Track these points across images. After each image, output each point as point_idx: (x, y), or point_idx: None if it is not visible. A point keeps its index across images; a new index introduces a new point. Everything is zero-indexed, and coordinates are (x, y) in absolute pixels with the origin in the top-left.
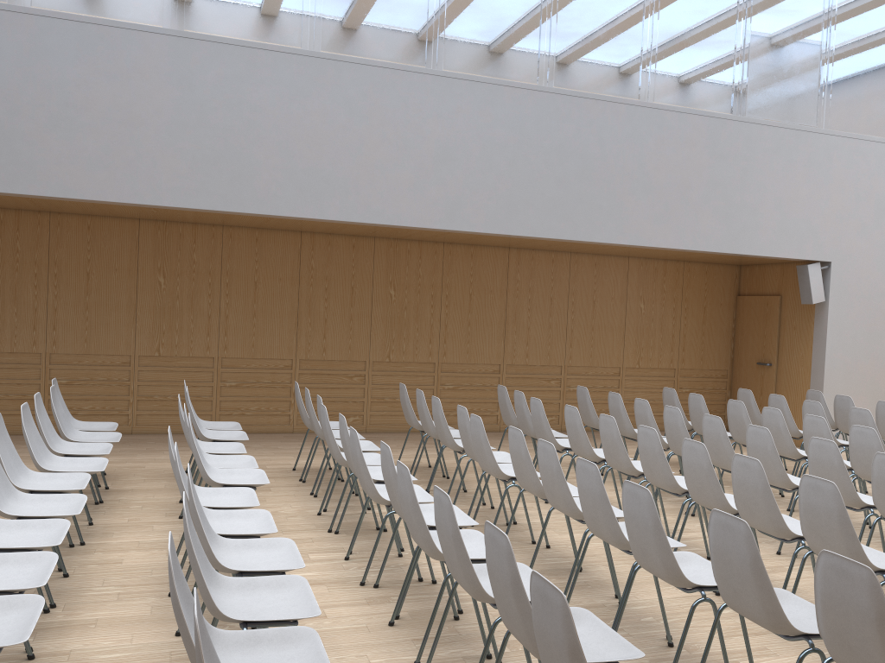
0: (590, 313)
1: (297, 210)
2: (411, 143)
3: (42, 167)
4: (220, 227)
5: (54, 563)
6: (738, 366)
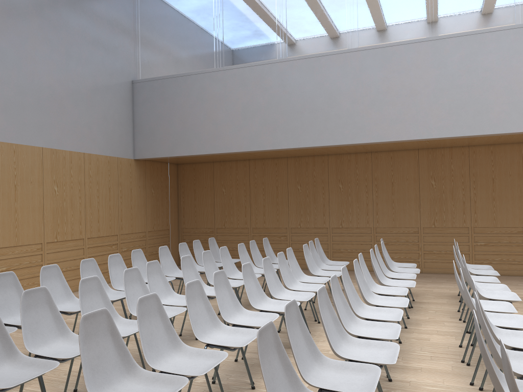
0: None
1: (521, 127)
2: None
3: (368, 128)
4: (467, 147)
5: (399, 329)
6: None
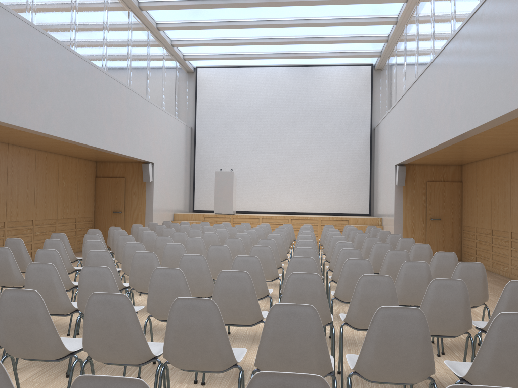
0: (44, 187)
1: None
2: (30, 73)
3: None
4: None
5: None
6: (99, 214)
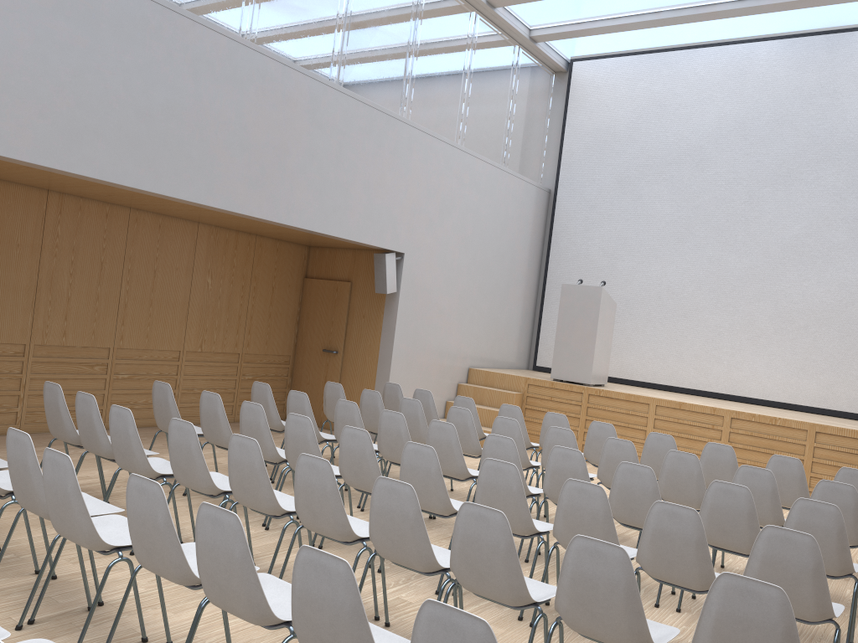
0: (150, 285)
1: None
2: None
3: None
4: None
5: None
6: (302, 352)
